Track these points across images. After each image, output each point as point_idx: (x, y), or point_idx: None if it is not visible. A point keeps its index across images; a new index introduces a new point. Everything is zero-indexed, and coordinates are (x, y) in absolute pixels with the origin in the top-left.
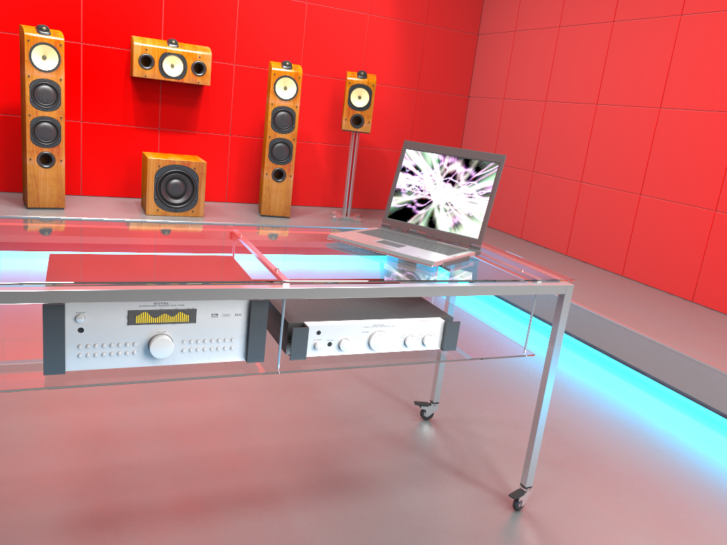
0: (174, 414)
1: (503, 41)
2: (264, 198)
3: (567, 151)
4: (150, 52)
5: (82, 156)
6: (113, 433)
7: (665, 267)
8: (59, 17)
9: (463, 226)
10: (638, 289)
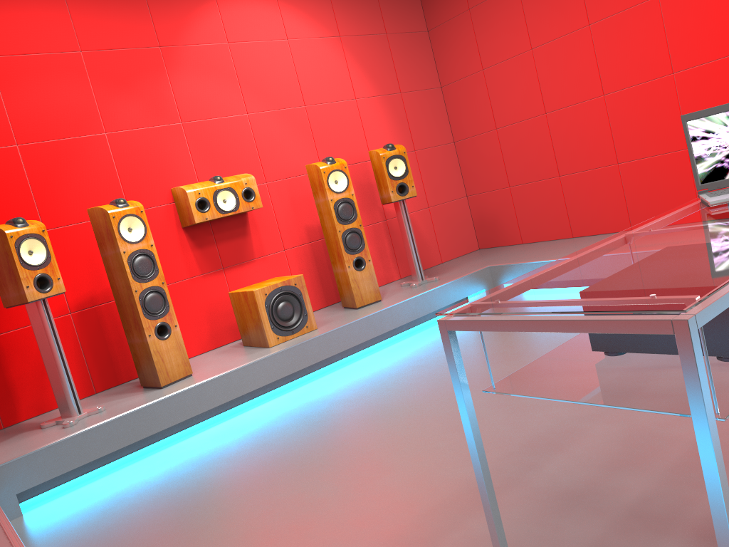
0: (584, 455)
1: (473, 82)
2: (354, 290)
3: (590, 144)
4: (203, 194)
5: None
6: (574, 489)
7: None
8: (102, 194)
9: None
10: None
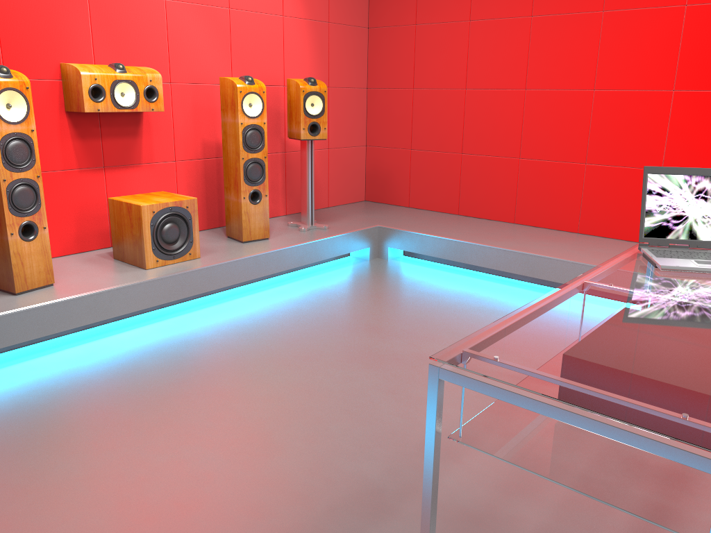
0: (480, 470)
1: (402, 34)
2: (244, 223)
3: (499, 132)
4: (100, 81)
5: None
6: (474, 510)
7: (620, 220)
8: None
9: None
10: (607, 242)
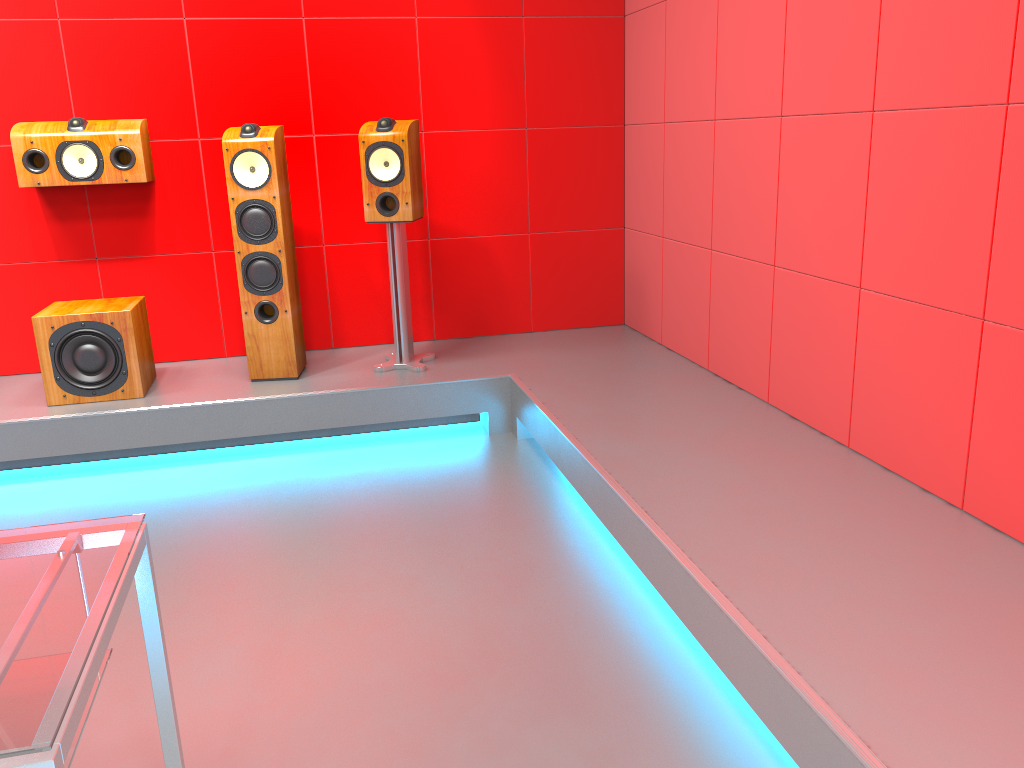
0: None
1: (654, 21)
2: (250, 352)
3: (751, 209)
4: (39, 145)
5: None
6: None
7: (912, 434)
8: None
9: None
10: (858, 483)
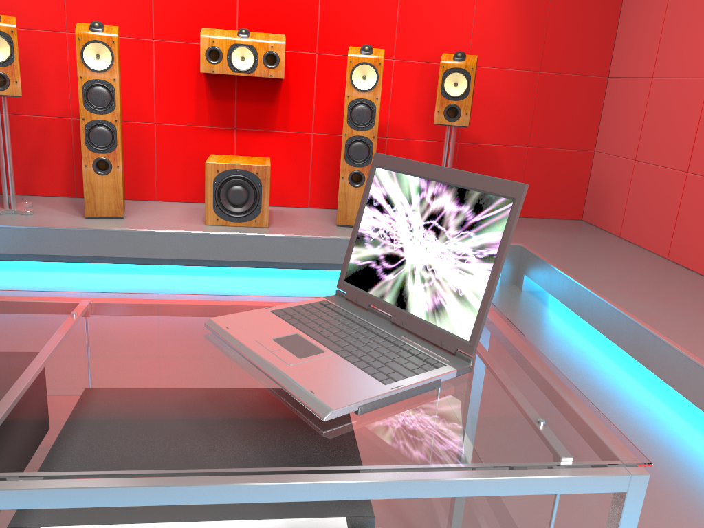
0: None
1: (654, 3)
2: (340, 205)
3: None
4: (218, 44)
5: (156, 160)
6: None
7: None
8: (130, 13)
9: (447, 312)
10: None
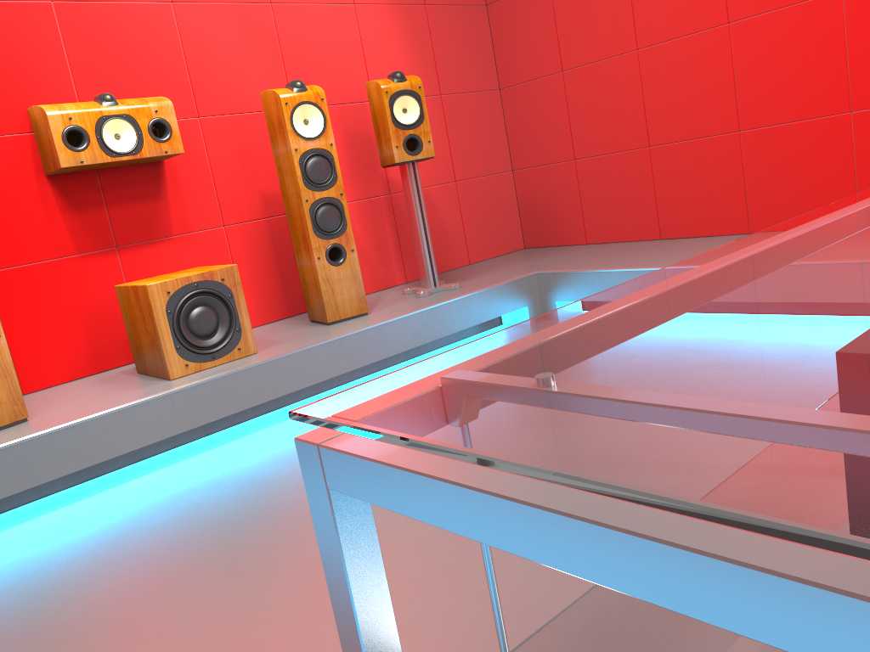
0: None
1: None
2: (325, 296)
3: (700, 100)
4: (78, 121)
5: (4, 329)
6: None
7: None
8: None
9: None
10: None
